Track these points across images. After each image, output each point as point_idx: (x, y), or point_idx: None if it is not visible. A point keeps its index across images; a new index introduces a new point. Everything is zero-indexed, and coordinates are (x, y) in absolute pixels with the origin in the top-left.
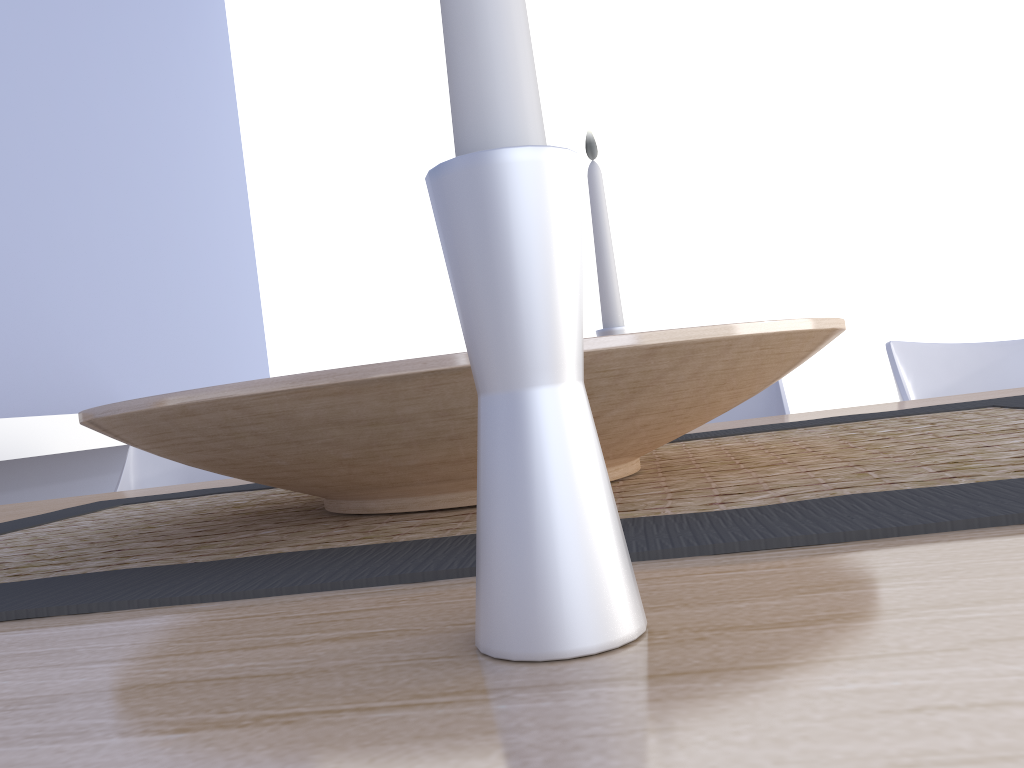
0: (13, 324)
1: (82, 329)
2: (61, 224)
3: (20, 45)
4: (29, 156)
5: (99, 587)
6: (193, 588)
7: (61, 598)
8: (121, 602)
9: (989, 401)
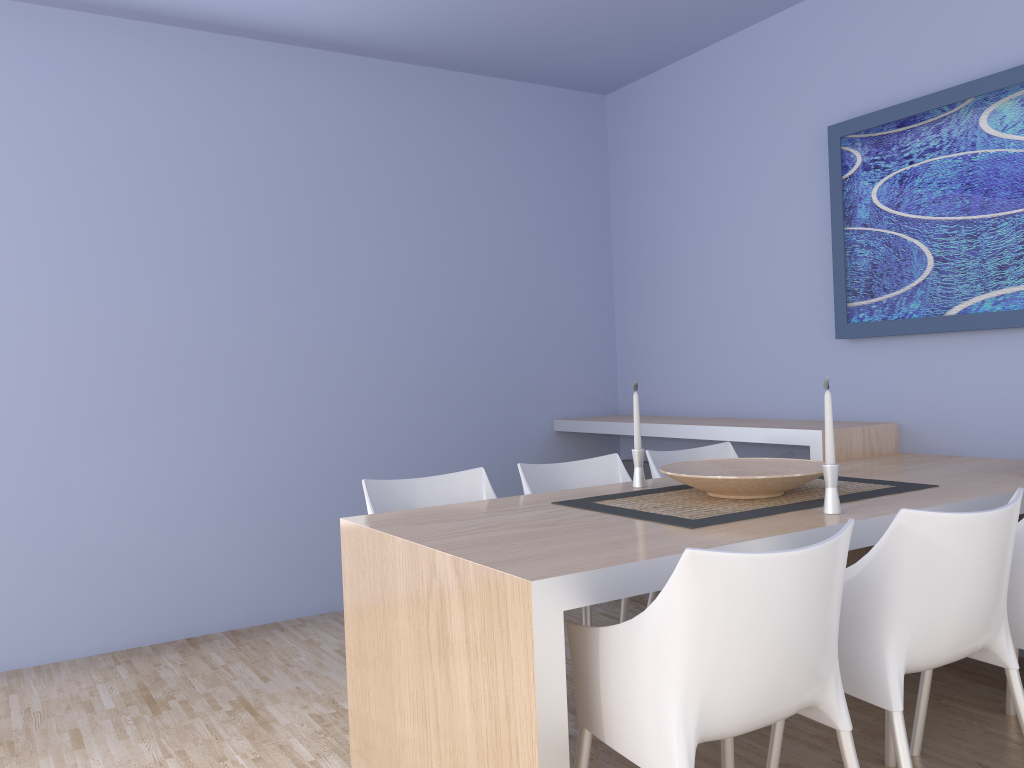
0: None
1: None
2: None
3: None
4: None
5: None
6: None
7: None
8: None
9: (701, 522)
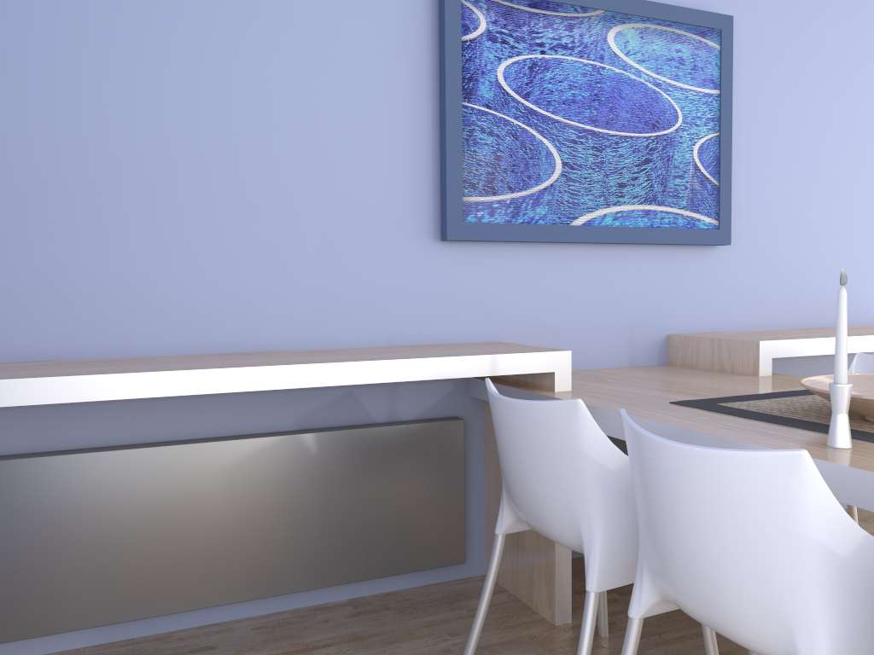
0: (817, 273)
1: (856, 272)
2: (852, 214)
3: (842, 117)
4: (838, 179)
5: (792, 422)
6: (806, 427)
7: (785, 422)
8: (793, 426)
9: None
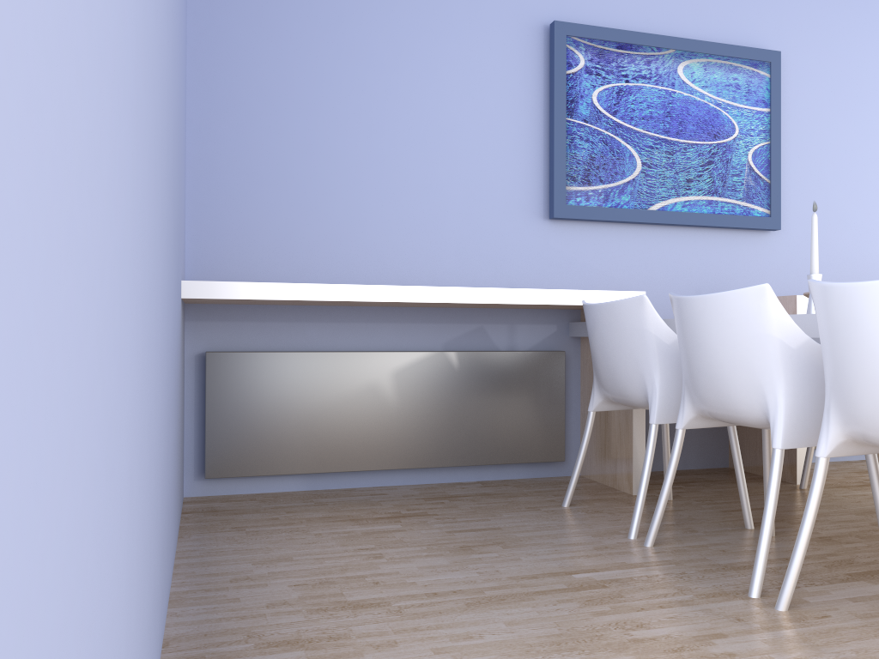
0: (860, 257)
1: None
2: None
3: None
4: (878, 181)
5: None
6: None
7: None
8: None
9: None
